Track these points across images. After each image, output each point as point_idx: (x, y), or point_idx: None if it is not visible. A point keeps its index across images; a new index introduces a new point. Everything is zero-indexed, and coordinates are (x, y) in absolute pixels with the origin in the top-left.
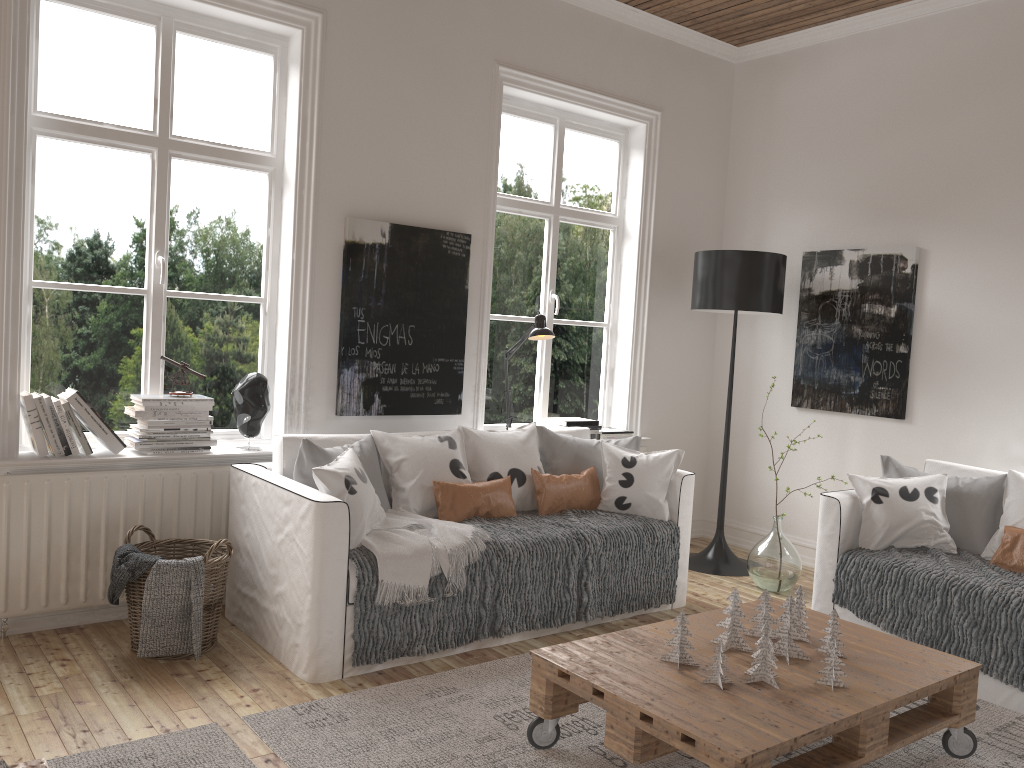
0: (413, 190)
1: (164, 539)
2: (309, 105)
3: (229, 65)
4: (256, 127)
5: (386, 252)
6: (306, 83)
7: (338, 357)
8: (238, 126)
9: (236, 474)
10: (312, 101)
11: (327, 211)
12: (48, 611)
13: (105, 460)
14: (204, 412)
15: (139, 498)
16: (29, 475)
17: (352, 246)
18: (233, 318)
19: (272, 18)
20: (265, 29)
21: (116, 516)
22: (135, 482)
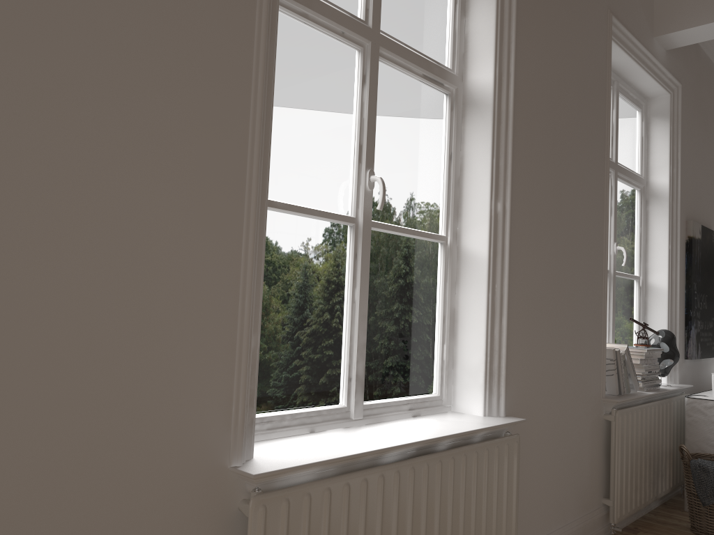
0: (700, 203)
1: (685, 454)
2: (675, 144)
3: (627, 115)
4: (634, 158)
5: (700, 244)
6: (672, 129)
7: (685, 317)
8: (629, 157)
9: (703, 403)
10: (677, 141)
11: (681, 216)
12: (629, 515)
13: (645, 396)
14: (656, 358)
15: (651, 424)
16: (624, 409)
17: (693, 240)
18: (628, 290)
19: (664, 85)
20: (645, 92)
21: (645, 438)
22: (650, 412)
